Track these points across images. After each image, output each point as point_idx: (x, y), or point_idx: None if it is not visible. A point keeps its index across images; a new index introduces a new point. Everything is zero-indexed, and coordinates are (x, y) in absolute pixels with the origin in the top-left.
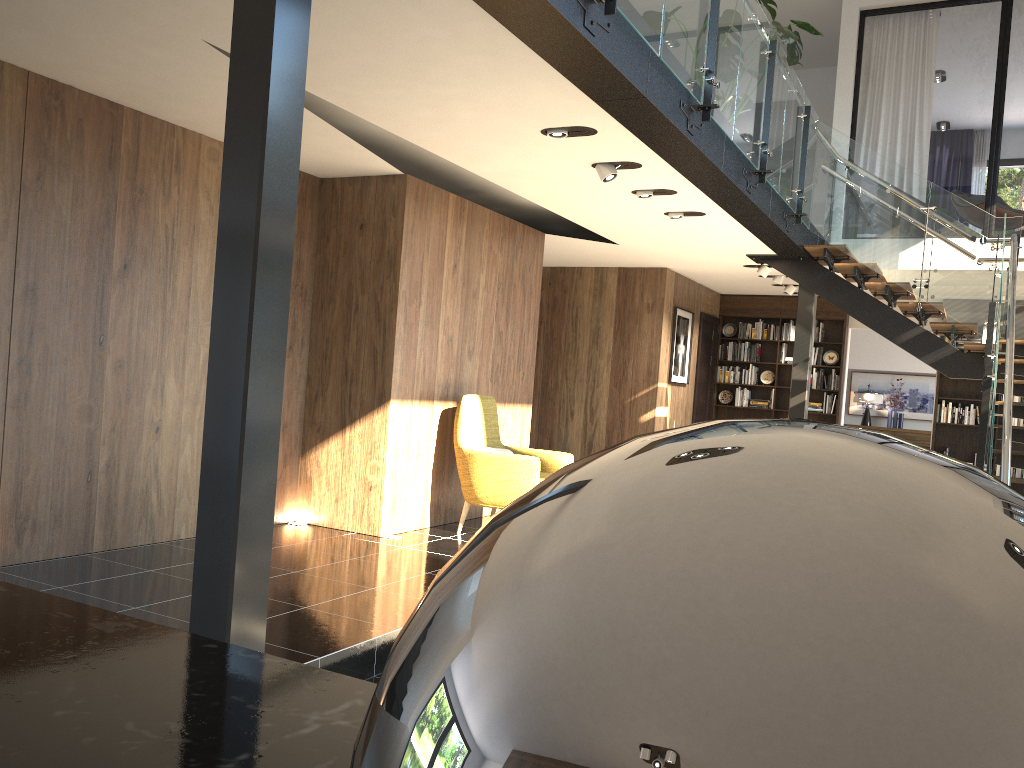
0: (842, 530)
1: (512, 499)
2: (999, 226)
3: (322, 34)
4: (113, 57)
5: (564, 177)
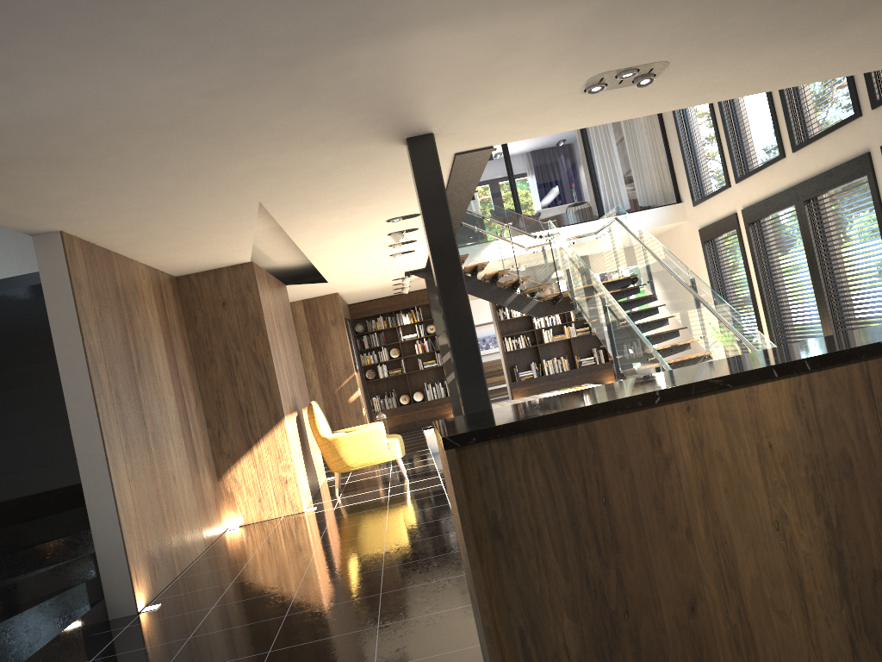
0: None
1: (374, 457)
2: (546, 227)
3: (342, 189)
4: (172, 220)
5: (359, 244)
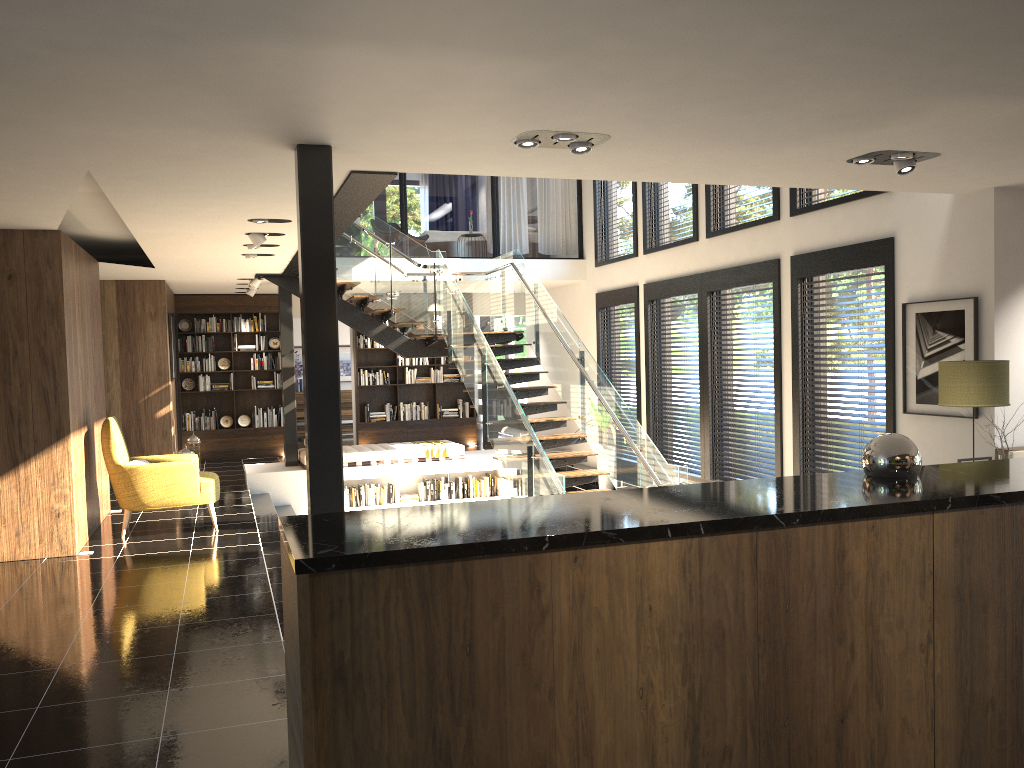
0: (905, 438)
1: (179, 498)
2: (434, 257)
3: (201, 178)
4: None
5: (207, 237)
